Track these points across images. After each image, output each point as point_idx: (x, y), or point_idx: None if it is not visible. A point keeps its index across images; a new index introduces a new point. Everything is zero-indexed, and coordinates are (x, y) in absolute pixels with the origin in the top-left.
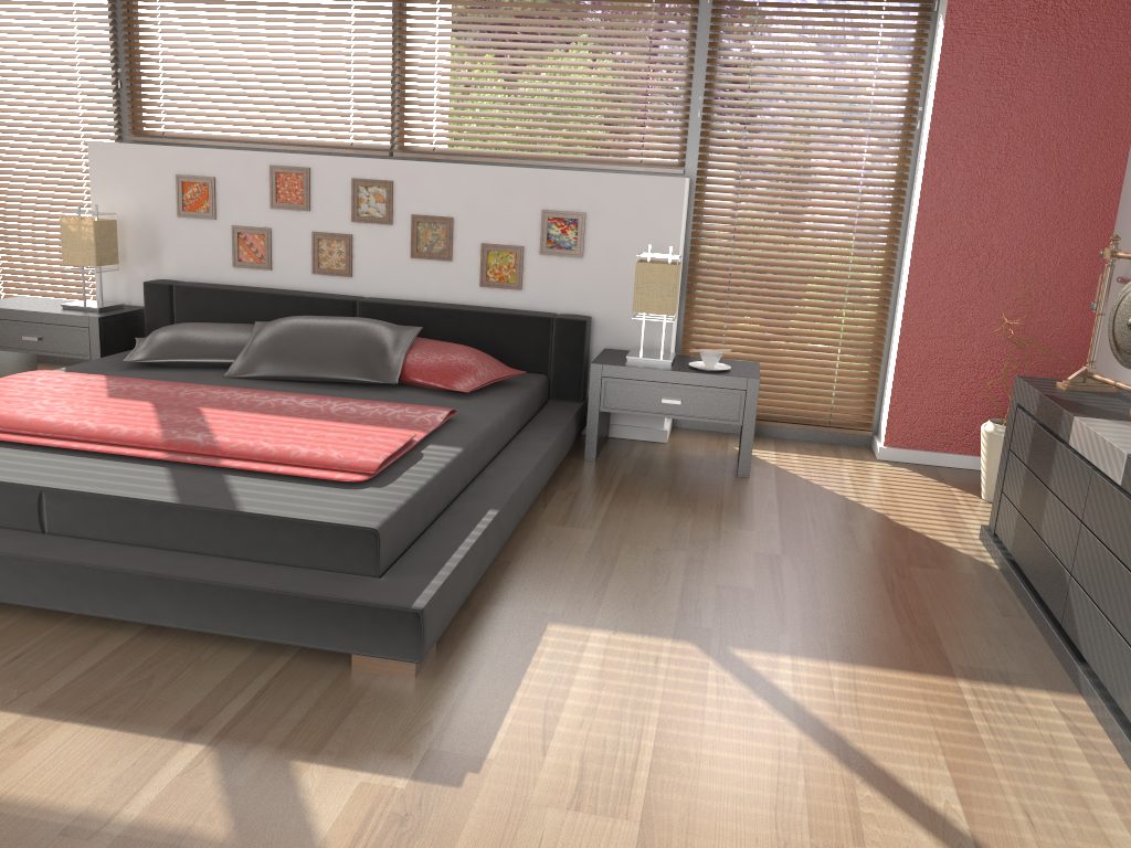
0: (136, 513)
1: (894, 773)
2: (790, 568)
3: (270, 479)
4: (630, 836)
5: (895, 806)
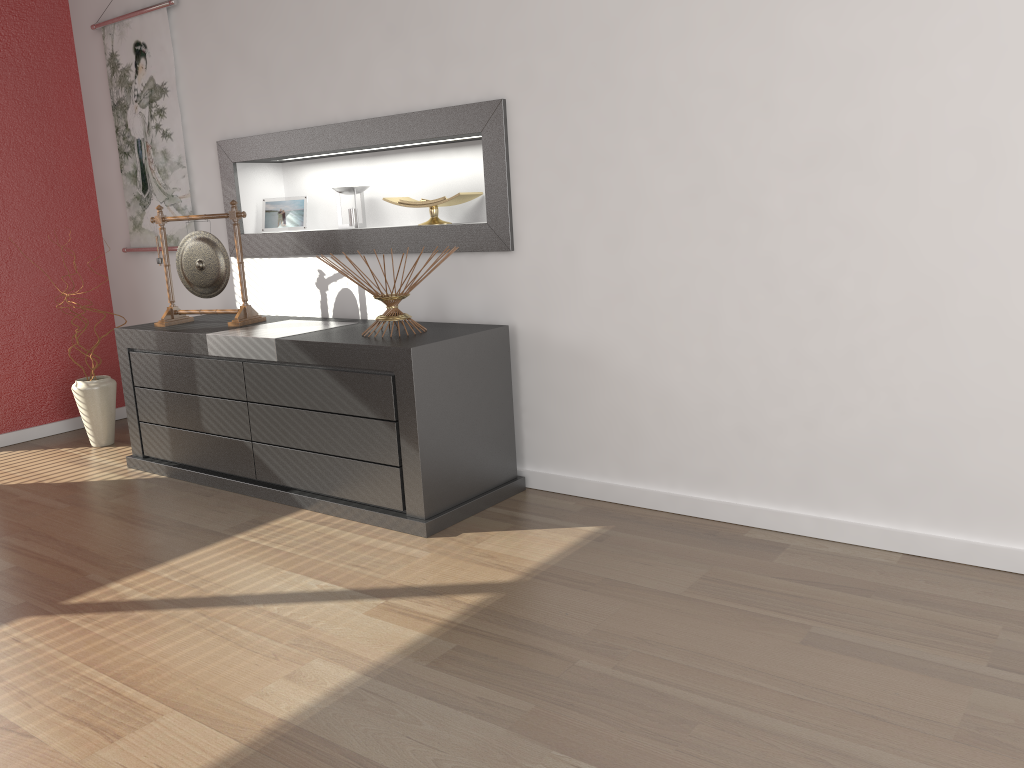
0: None
1: (274, 591)
2: (22, 541)
3: None
4: (181, 719)
5: (298, 603)
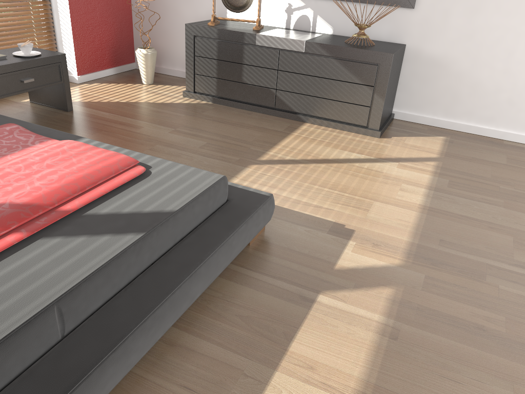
0: (127, 260)
1: (346, 158)
2: (190, 131)
3: (109, 198)
4: (382, 204)
5: (363, 163)
